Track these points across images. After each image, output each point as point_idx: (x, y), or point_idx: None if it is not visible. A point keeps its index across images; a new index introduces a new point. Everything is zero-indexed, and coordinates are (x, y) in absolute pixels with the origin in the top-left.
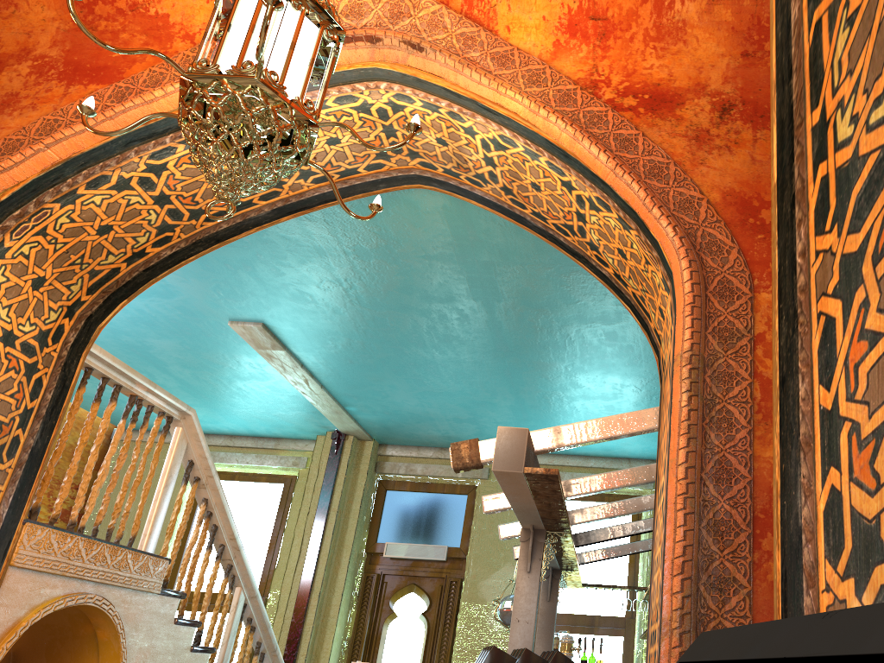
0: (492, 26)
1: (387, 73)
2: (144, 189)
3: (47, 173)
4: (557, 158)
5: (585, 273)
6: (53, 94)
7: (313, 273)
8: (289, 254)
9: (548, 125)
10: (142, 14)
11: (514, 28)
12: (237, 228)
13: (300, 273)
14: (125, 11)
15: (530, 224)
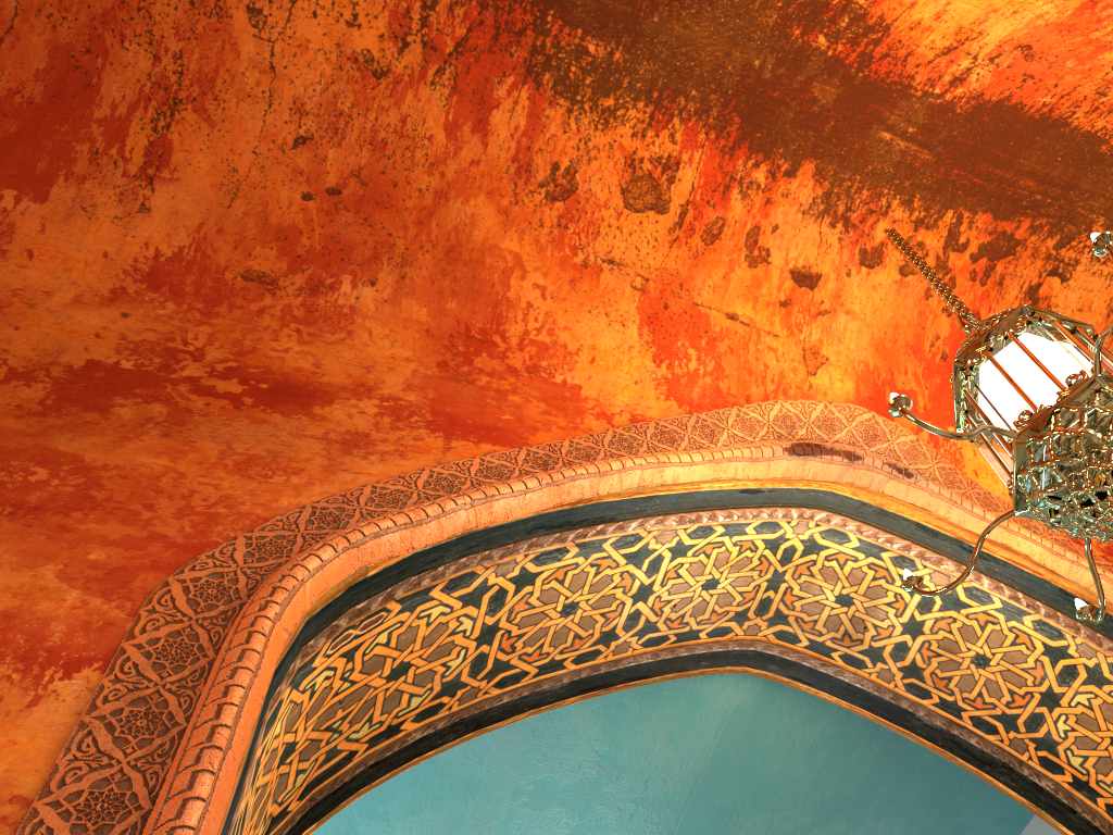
0: (959, 467)
1: (838, 500)
2: (487, 609)
3: (434, 547)
4: (1063, 614)
5: (850, 826)
6: (427, 444)
7: (416, 833)
8: (407, 792)
9: (1077, 570)
10: (544, 378)
11: (982, 474)
12: (513, 706)
13: (391, 833)
14: (519, 371)
15: (918, 721)
